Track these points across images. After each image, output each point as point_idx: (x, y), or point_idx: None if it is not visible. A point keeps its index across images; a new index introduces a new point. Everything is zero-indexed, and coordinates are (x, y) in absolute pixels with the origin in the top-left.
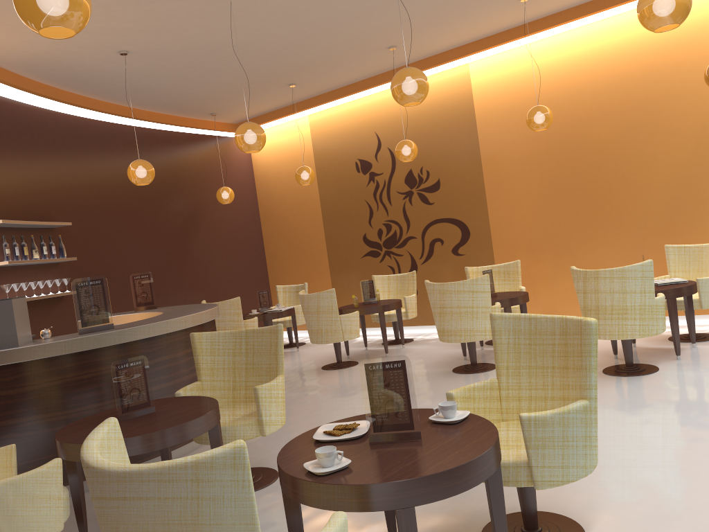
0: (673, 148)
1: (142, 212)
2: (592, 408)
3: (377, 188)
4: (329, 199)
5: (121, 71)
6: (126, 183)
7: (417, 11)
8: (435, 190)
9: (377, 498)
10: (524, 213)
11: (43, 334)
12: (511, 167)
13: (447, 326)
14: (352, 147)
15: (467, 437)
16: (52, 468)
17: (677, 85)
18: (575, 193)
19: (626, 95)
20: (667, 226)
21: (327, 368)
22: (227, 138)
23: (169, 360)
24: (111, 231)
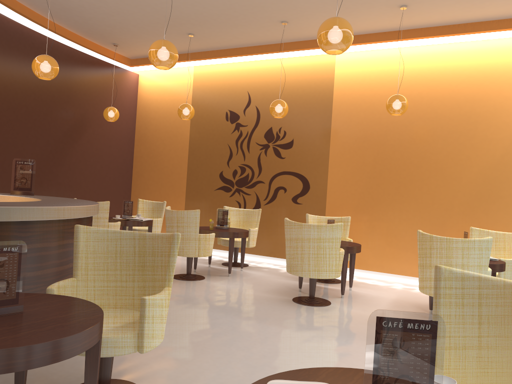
0: (484, 153)
1: (34, 110)
2: None
3: (239, 137)
4: (197, 137)
5: None
6: (25, 81)
7: None
8: (288, 147)
9: None
10: (357, 180)
11: None
12: (354, 142)
13: (299, 261)
14: (226, 99)
15: None
16: None
17: (497, 106)
18: (401, 173)
19: (456, 105)
20: (468, 213)
21: (178, 277)
22: (121, 69)
23: (42, 248)
24: (1, 119)
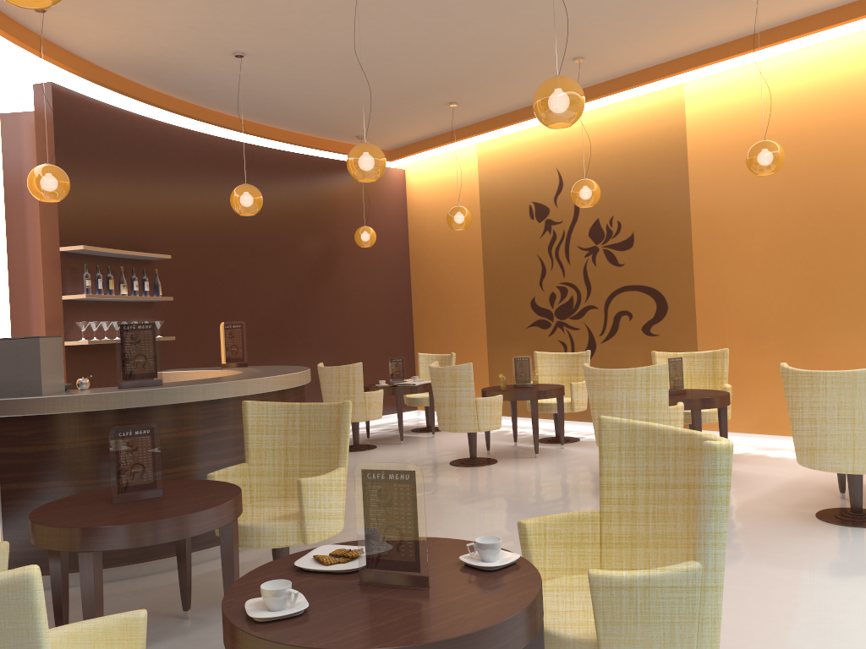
0: None
1: (262, 250)
2: (707, 576)
3: (553, 241)
4: (493, 250)
5: (240, 78)
6: None
7: (606, 10)
8: (626, 247)
9: None
10: (743, 286)
11: (80, 383)
12: (730, 224)
13: None
14: (527, 186)
15: (490, 595)
16: None
17: None
18: (816, 264)
19: None
20: None
21: (457, 463)
22: None
23: (226, 432)
24: (221, 269)
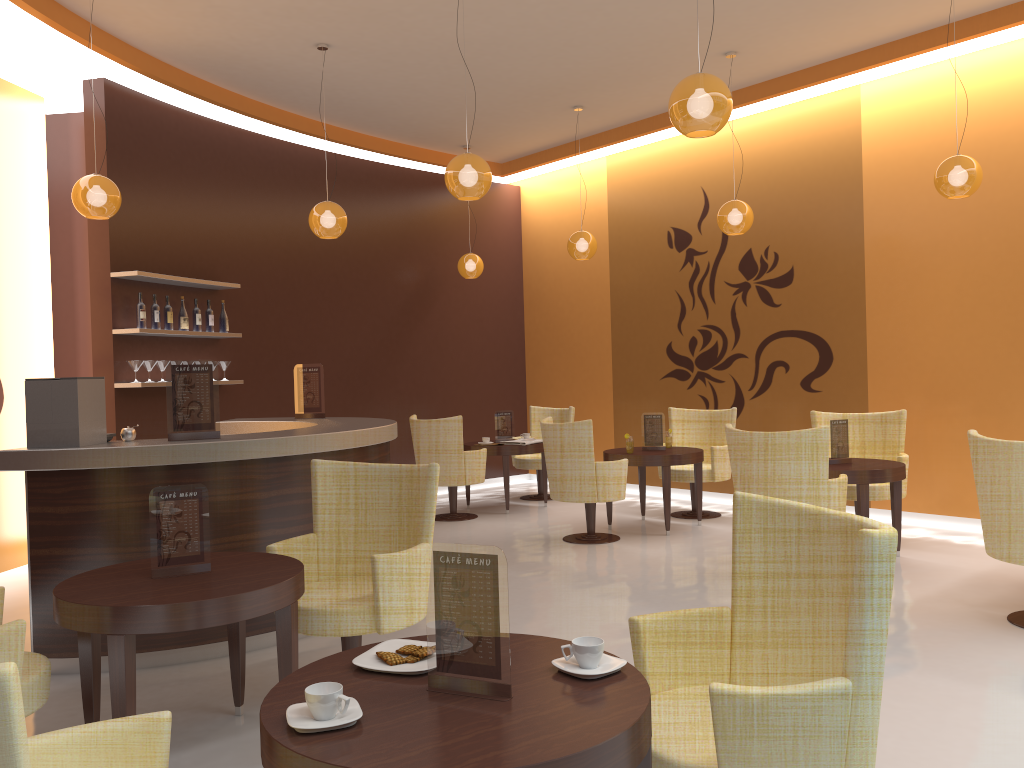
0: None
1: (348, 279)
2: (859, 696)
3: (695, 275)
4: (623, 284)
5: (324, 75)
6: None
7: None
8: (784, 284)
9: None
10: (926, 333)
11: (124, 434)
12: (912, 258)
13: None
14: (665, 208)
15: (585, 711)
16: (6, 634)
17: None
18: (1019, 309)
19: None
20: None
21: (571, 539)
22: None
23: (293, 495)
24: (300, 302)
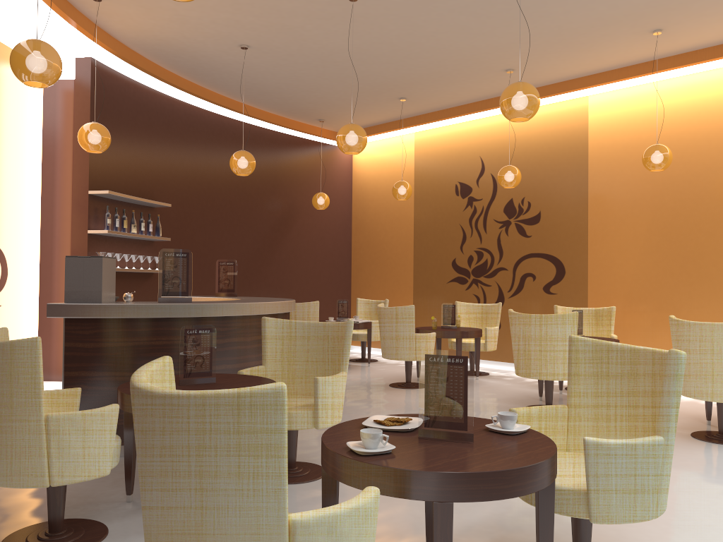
0: None
1: (238, 206)
2: (667, 447)
3: (473, 214)
4: (423, 218)
5: (239, 65)
6: (228, 175)
7: (540, 34)
8: (534, 222)
9: (415, 486)
10: (627, 258)
11: (126, 297)
12: (619, 209)
13: (525, 360)
14: (455, 169)
15: (522, 448)
16: (109, 412)
17: None
18: (687, 244)
19: None
20: None
21: (395, 385)
22: (331, 146)
23: (238, 343)
24: (206, 219)
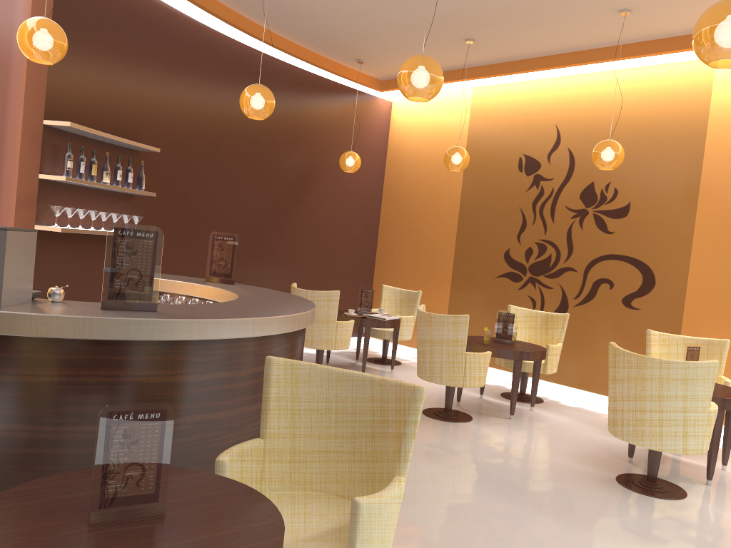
0: None
1: (248, 158)
2: None
3: (539, 196)
4: (473, 195)
5: None
6: (238, 119)
7: None
8: (619, 216)
9: None
10: None
11: (51, 294)
12: None
13: (631, 419)
14: (520, 138)
15: None
16: None
17: None
18: None
19: None
20: None
21: (431, 414)
22: (367, 96)
23: (226, 379)
24: (206, 171)
